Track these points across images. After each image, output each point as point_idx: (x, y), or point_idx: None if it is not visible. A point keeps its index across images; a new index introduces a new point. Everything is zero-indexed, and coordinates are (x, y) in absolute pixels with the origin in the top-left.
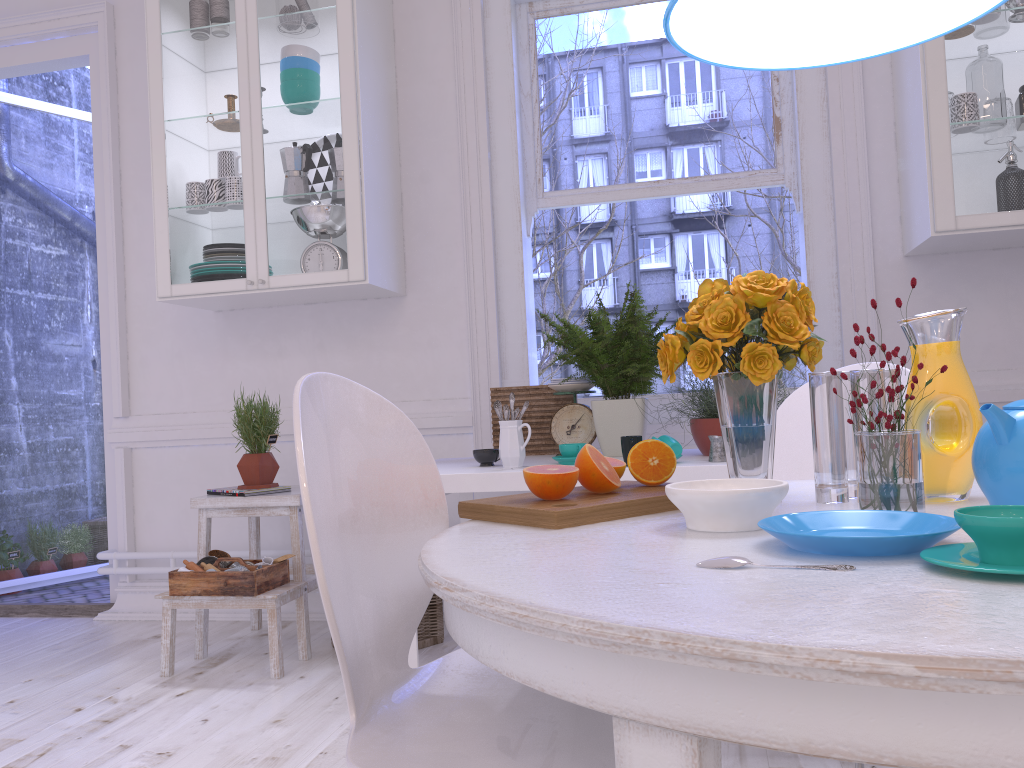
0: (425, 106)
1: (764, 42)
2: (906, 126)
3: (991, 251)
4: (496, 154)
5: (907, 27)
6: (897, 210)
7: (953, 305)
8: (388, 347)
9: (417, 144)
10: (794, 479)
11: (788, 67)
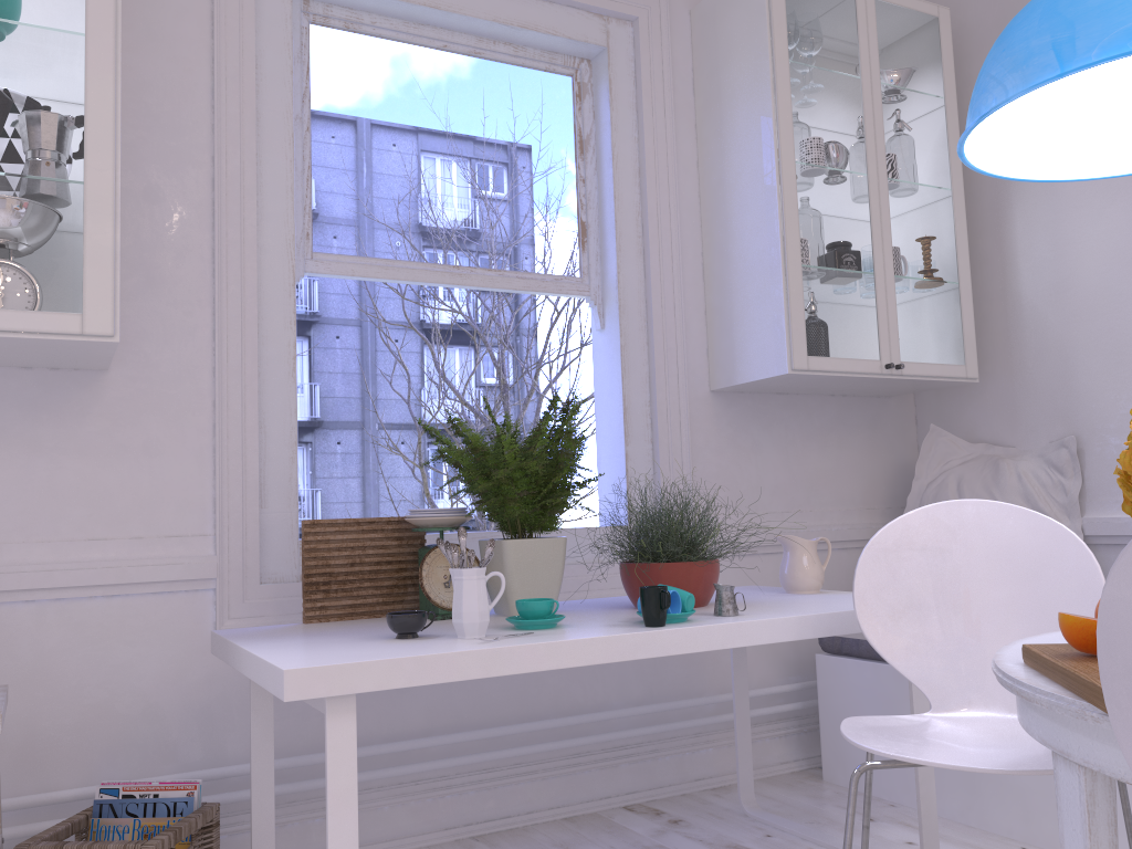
0: (159, 90)
1: (975, 136)
2: (733, 259)
3: (775, 395)
4: (263, 186)
5: (1080, 161)
6: (705, 342)
7: (748, 445)
8: (69, 450)
9: (142, 142)
10: (890, 632)
11: (983, 170)
